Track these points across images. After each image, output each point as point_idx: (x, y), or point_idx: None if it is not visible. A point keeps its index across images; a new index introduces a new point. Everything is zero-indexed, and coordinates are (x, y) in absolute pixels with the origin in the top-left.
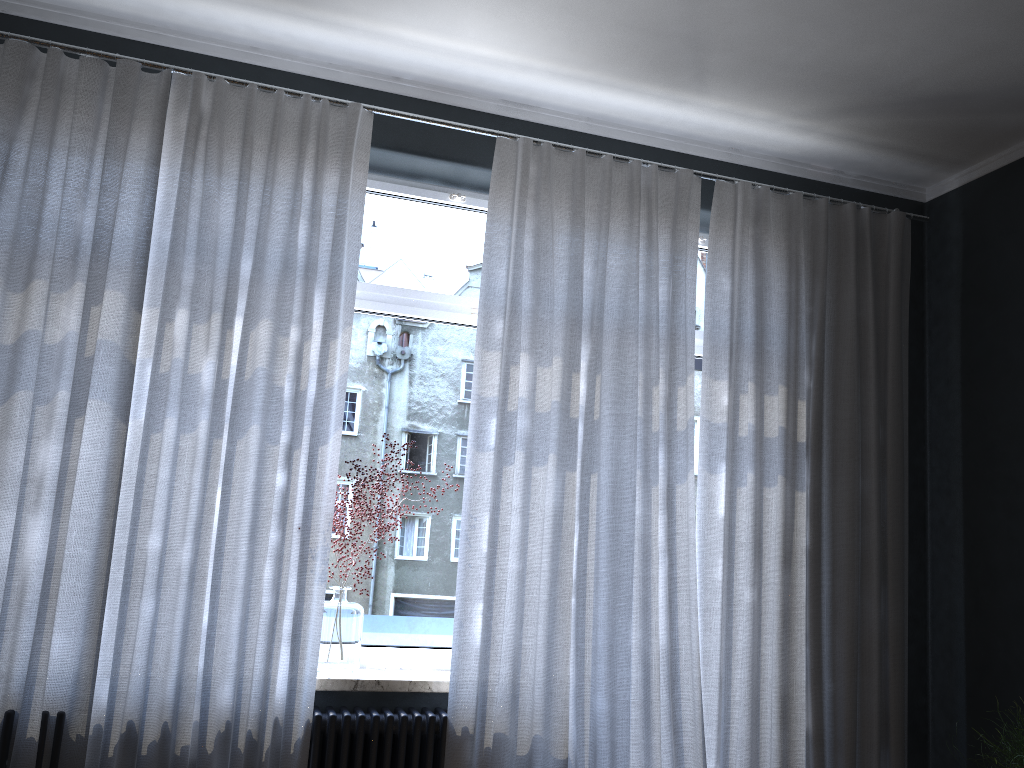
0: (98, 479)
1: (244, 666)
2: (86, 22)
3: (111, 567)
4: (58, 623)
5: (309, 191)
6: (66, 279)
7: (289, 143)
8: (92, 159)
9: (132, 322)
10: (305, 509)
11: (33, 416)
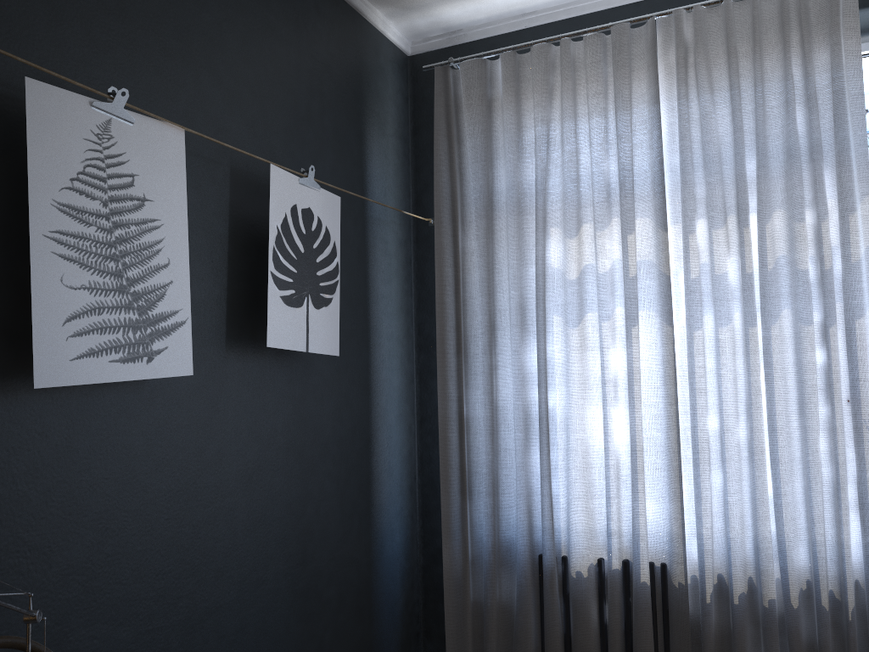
0: (657, 375)
1: (814, 531)
2: (582, 8)
3: (680, 446)
4: (648, 492)
5: (800, 77)
6: (604, 218)
7: (771, 39)
8: (606, 116)
9: (661, 241)
10: (851, 382)
11: (600, 331)
